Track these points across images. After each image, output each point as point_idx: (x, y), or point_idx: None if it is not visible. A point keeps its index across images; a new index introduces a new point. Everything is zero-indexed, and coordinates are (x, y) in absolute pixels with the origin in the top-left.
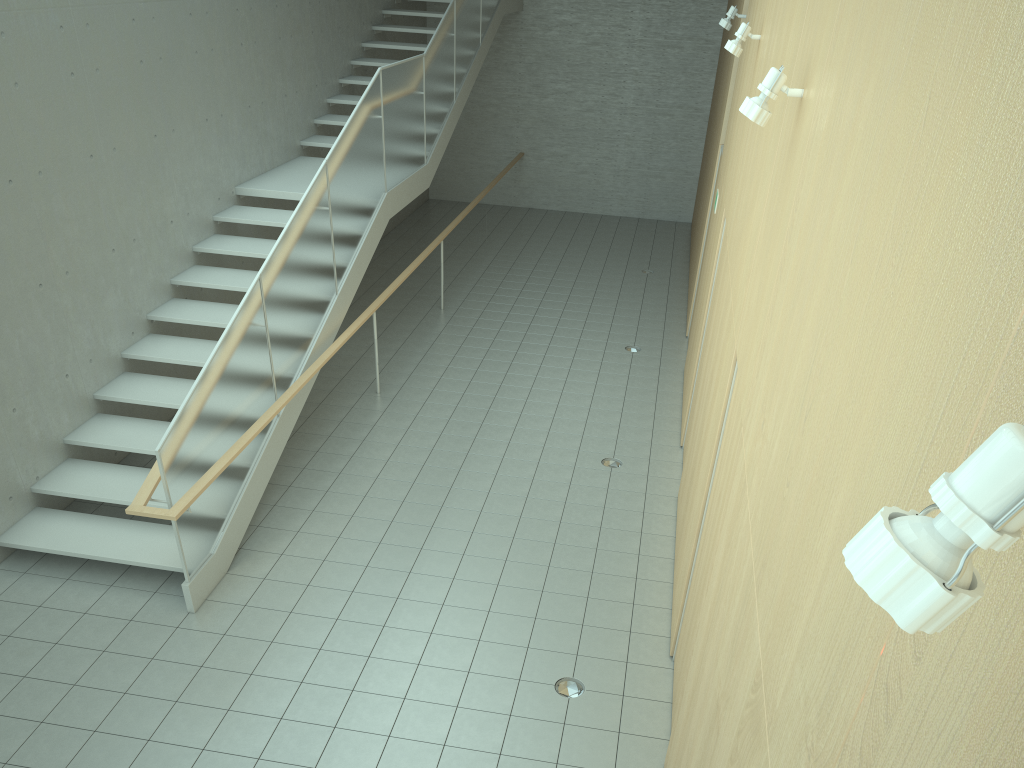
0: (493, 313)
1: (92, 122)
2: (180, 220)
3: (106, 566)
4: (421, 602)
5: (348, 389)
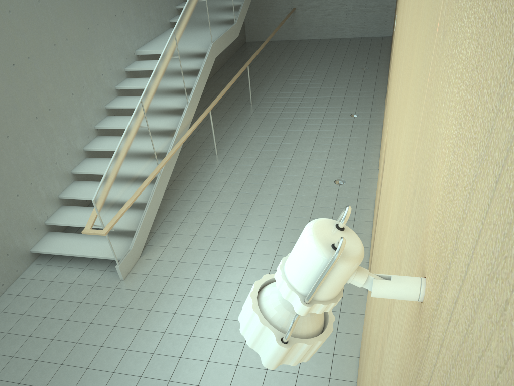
0: (278, 103)
1: (53, 26)
2: (107, 73)
3: (82, 259)
4: (235, 267)
5: (201, 154)
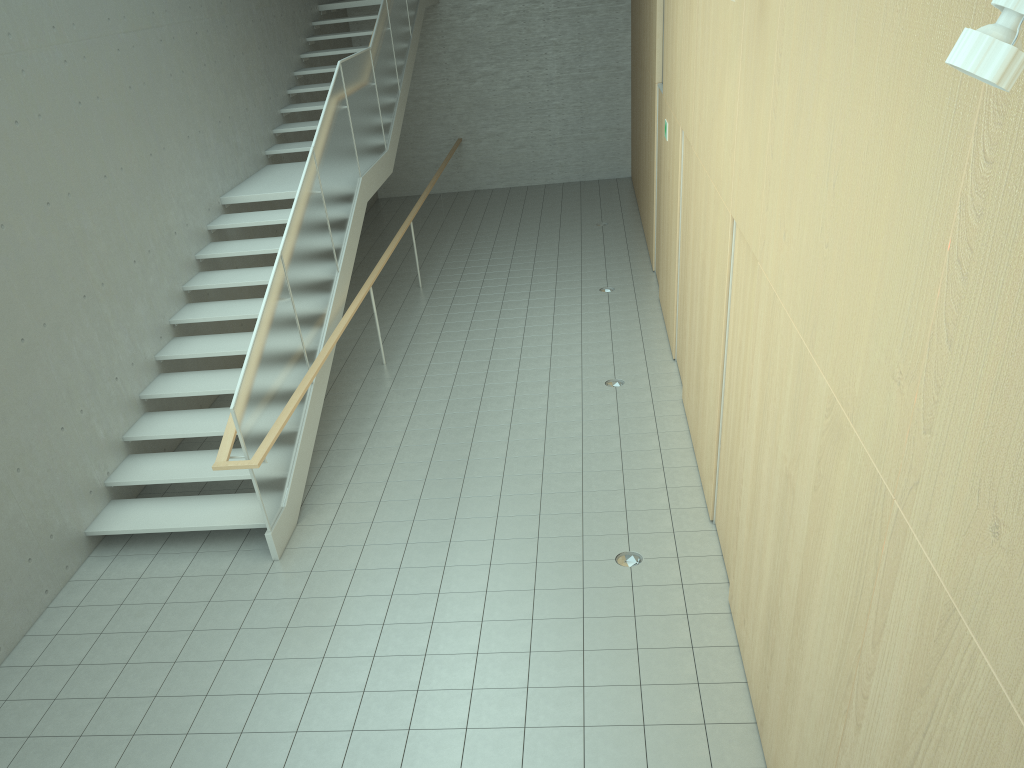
0: (469, 282)
1: (101, 146)
2: (182, 231)
3: (187, 538)
4: (477, 518)
5: (356, 366)
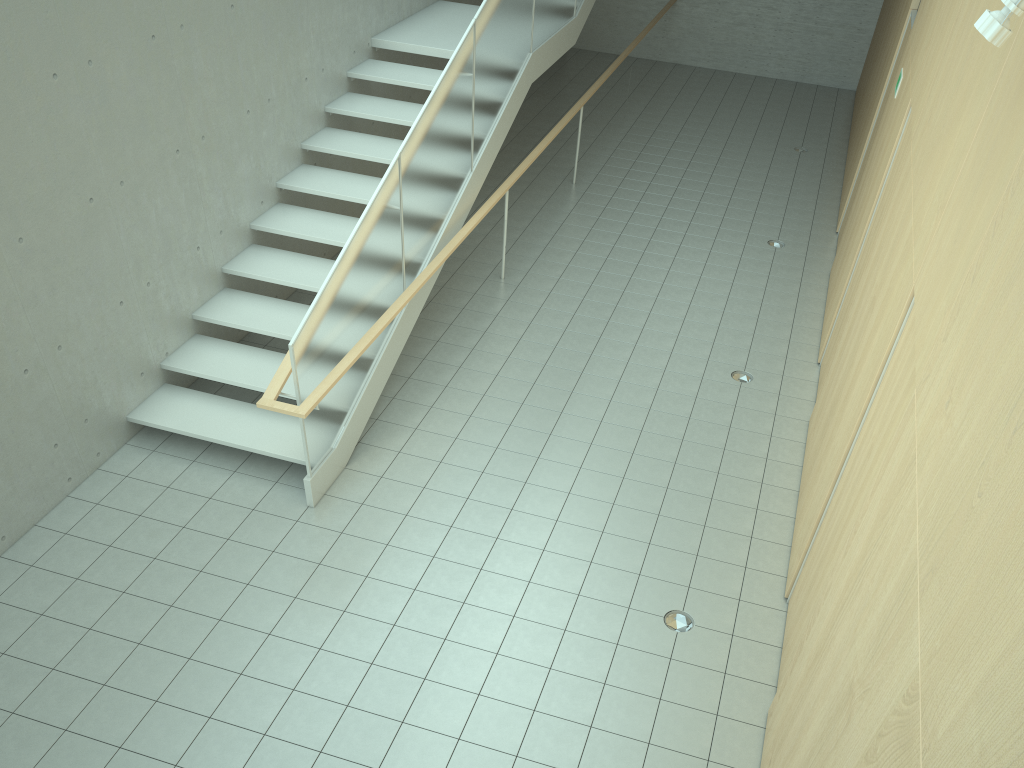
0: (628, 191)
1: None
2: (314, 77)
3: (230, 450)
4: (535, 516)
5: (471, 272)
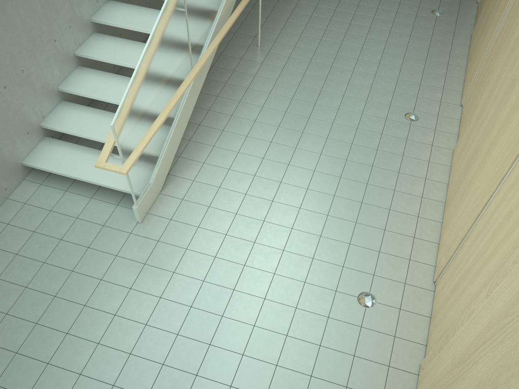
0: None
1: None
2: None
3: (88, 182)
4: (278, 225)
5: (239, 42)
